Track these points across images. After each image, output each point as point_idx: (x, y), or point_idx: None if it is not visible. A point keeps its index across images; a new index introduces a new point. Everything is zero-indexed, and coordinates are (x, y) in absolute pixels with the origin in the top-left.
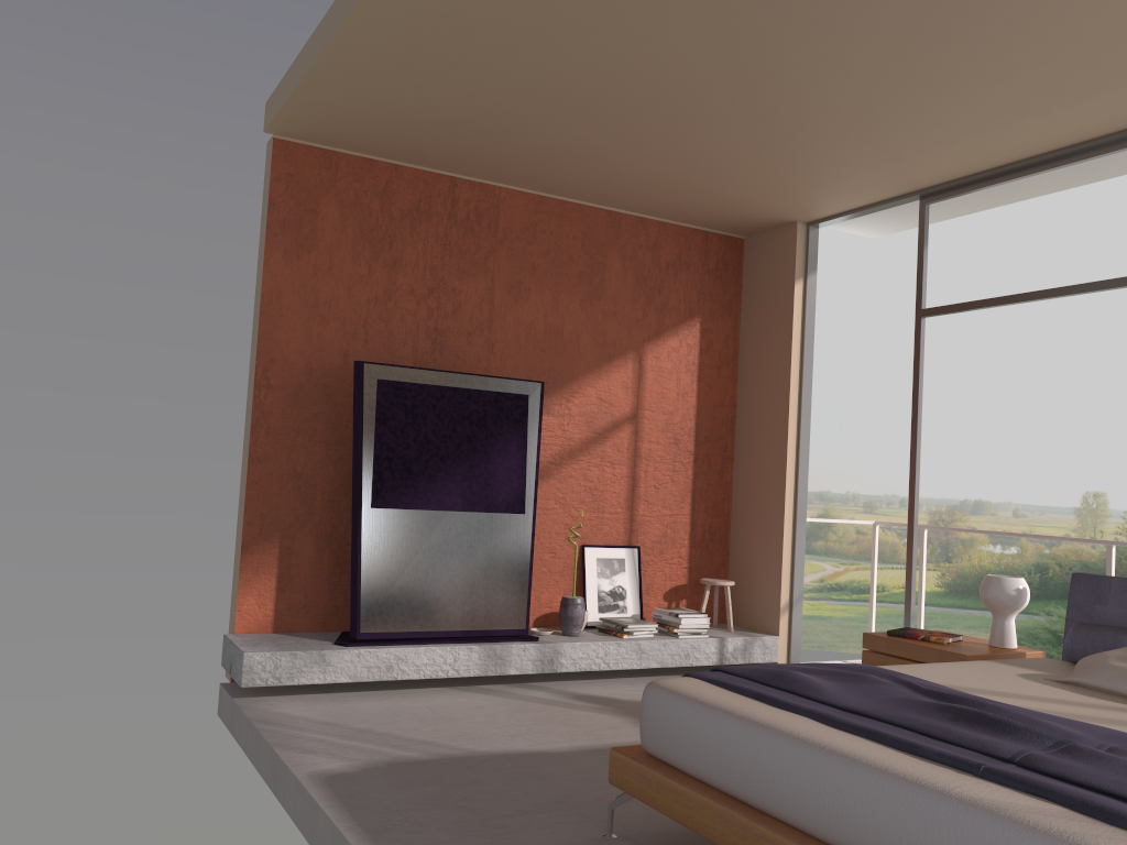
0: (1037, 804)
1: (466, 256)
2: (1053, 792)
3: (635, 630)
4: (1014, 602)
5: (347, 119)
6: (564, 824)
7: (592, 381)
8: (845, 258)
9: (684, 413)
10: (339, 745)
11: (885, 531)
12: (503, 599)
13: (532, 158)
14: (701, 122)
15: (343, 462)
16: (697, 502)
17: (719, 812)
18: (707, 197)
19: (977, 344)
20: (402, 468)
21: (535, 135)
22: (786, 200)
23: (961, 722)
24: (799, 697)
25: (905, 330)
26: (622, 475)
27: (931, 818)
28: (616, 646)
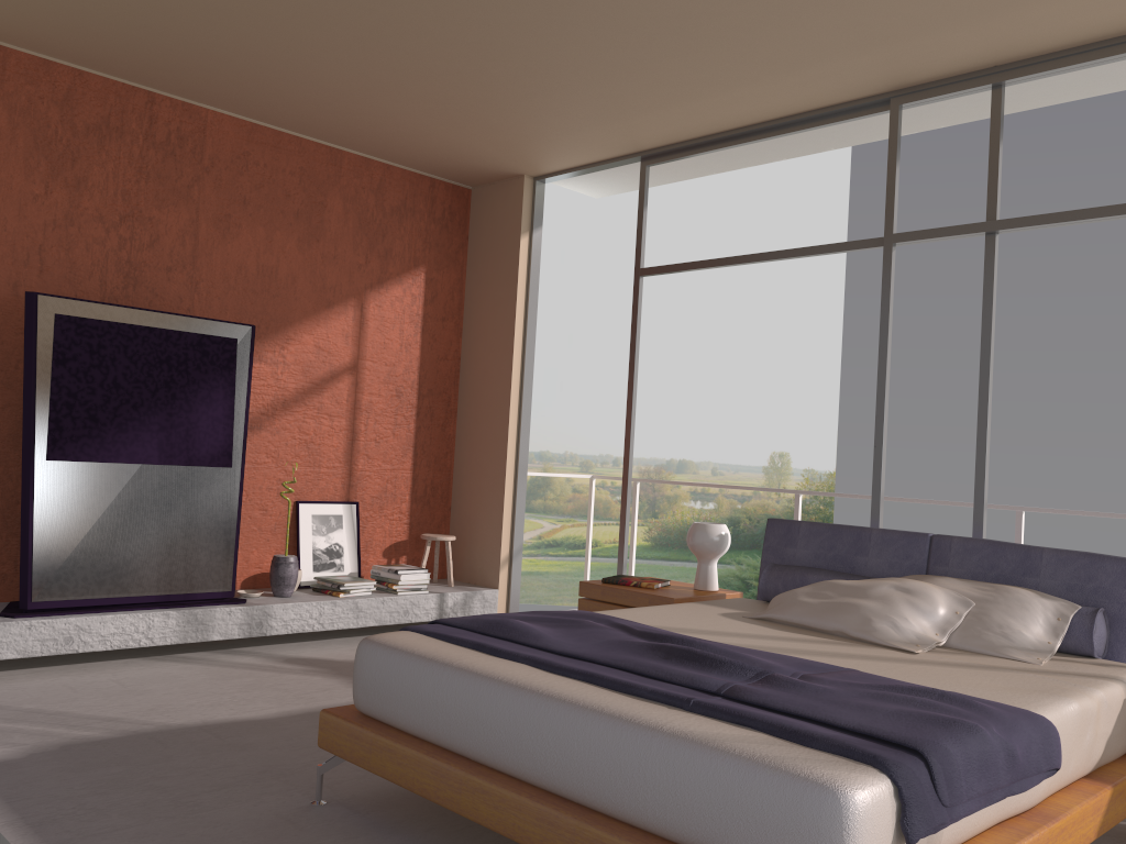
0: (741, 733)
1: (166, 183)
2: (756, 720)
3: (352, 589)
4: (717, 547)
5: (16, 7)
6: (268, 795)
7: (310, 328)
8: (568, 224)
9: (407, 365)
10: (1, 730)
11: (599, 490)
12: (206, 559)
13: (243, 79)
14: (429, 57)
15: (13, 409)
16: (419, 456)
17: (434, 767)
18: (434, 141)
19: (685, 314)
20: (85, 415)
21: (247, 52)
22: (514, 151)
23: (672, 660)
24: (518, 644)
25: (621, 298)
26: (341, 428)
27: (645, 754)
28: (332, 605)
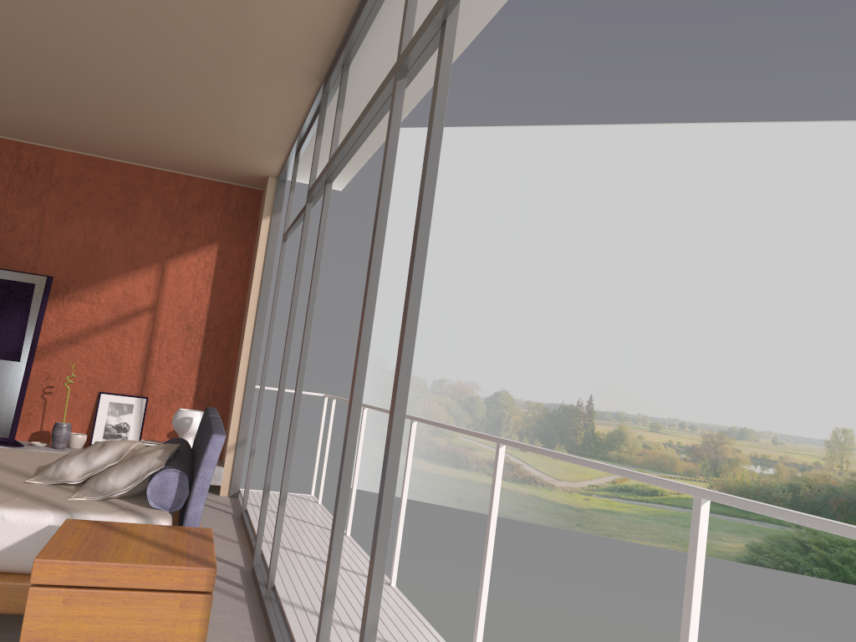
0: None
1: (24, 194)
2: None
3: None
4: (180, 426)
5: None
6: None
7: (120, 281)
8: (648, 230)
9: (197, 308)
10: None
11: (666, 447)
12: None
13: (39, 128)
14: (74, 101)
15: None
16: (203, 371)
17: None
18: (183, 157)
19: (750, 302)
20: None
21: (10, 112)
22: (232, 160)
23: None
24: None
25: (691, 288)
26: (139, 347)
27: None
28: None
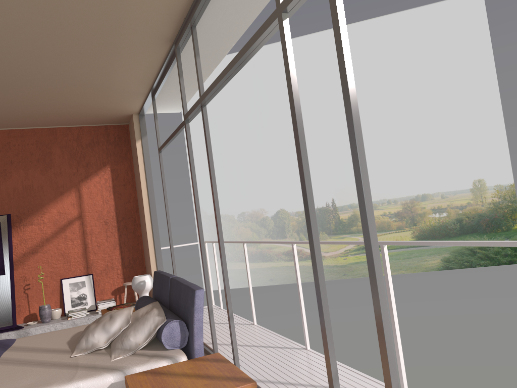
0: None
1: None
2: None
3: (75, 315)
4: (139, 288)
5: None
6: None
7: (53, 205)
8: (341, 93)
9: (108, 209)
10: None
11: (383, 217)
12: None
13: None
14: None
15: None
16: (123, 248)
17: None
18: (75, 115)
19: (410, 121)
20: None
21: None
22: (108, 109)
23: None
24: None
25: (375, 121)
26: (78, 244)
27: None
28: (61, 324)
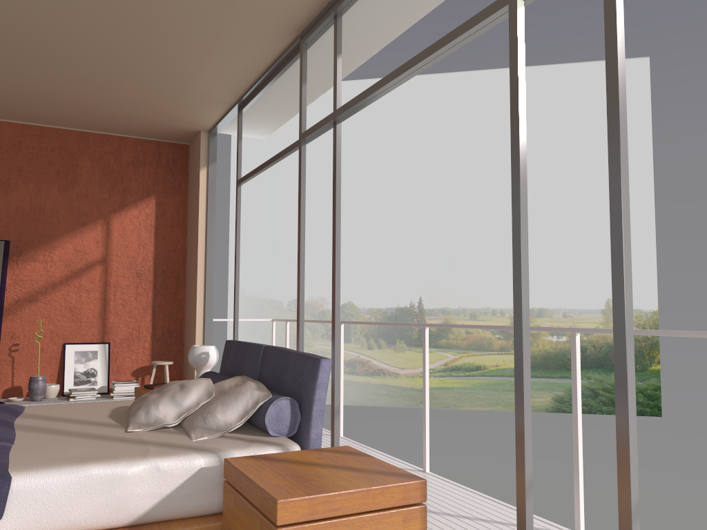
0: None
1: None
2: None
3: (80, 395)
4: (199, 361)
5: None
6: None
7: (70, 239)
8: (451, 159)
9: (144, 256)
10: None
11: (484, 331)
12: None
13: None
14: (33, 68)
15: None
16: (157, 312)
17: None
18: (123, 118)
19: (535, 209)
20: None
21: None
22: (171, 117)
23: None
24: None
25: (490, 203)
26: (95, 298)
27: None
28: None
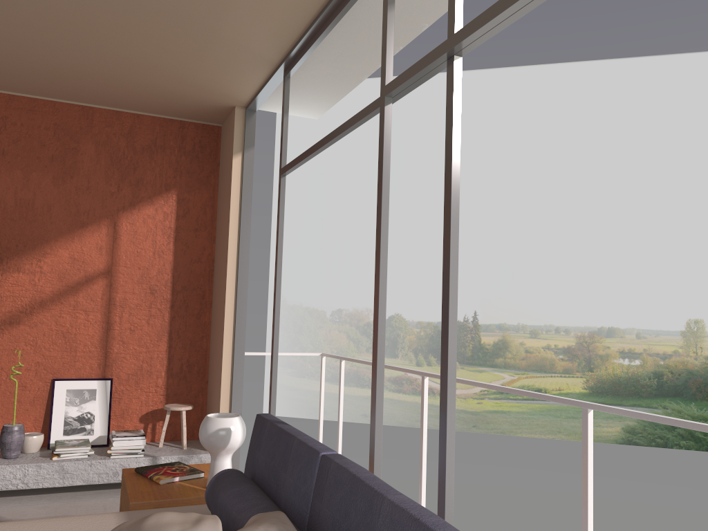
0: None
1: None
2: None
3: (66, 453)
4: (215, 443)
5: None
6: None
7: (65, 244)
8: (512, 161)
9: (160, 268)
10: None
11: (545, 351)
12: None
13: None
14: None
15: None
16: (174, 340)
17: None
18: (134, 87)
19: (606, 217)
20: None
21: None
22: (196, 85)
23: None
24: None
25: (555, 209)
26: (96, 320)
27: None
28: (37, 468)
